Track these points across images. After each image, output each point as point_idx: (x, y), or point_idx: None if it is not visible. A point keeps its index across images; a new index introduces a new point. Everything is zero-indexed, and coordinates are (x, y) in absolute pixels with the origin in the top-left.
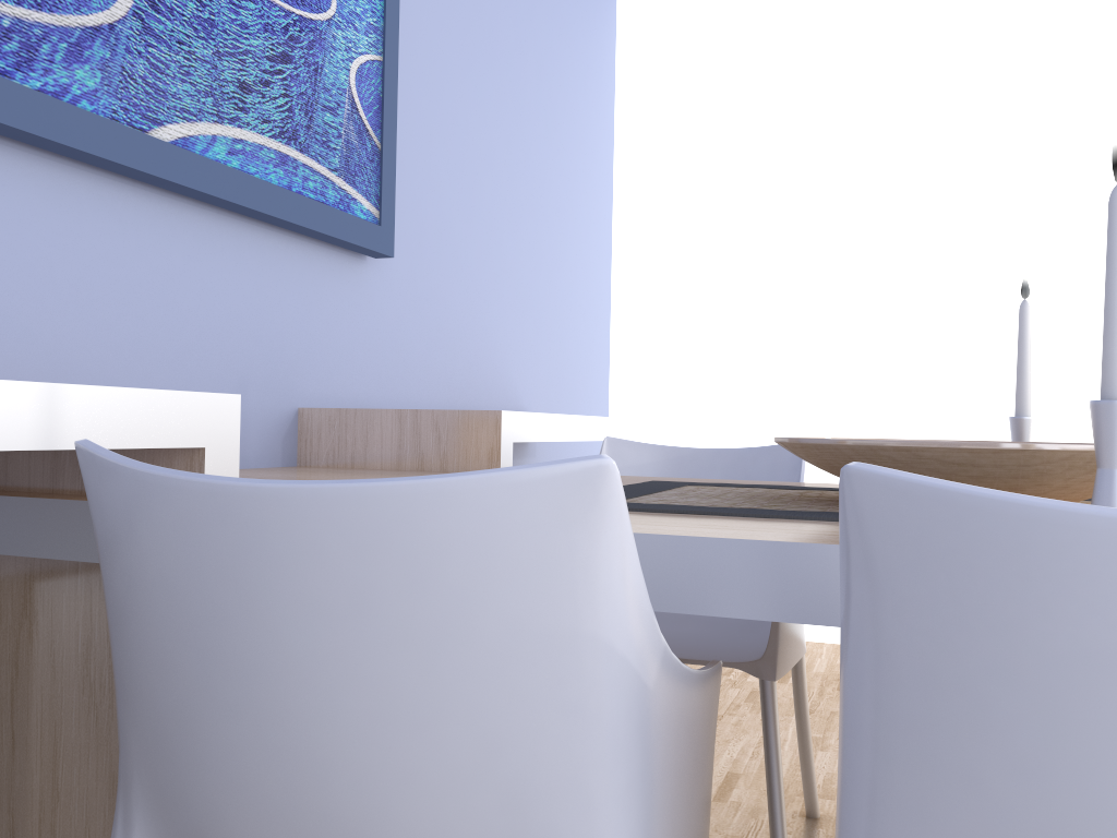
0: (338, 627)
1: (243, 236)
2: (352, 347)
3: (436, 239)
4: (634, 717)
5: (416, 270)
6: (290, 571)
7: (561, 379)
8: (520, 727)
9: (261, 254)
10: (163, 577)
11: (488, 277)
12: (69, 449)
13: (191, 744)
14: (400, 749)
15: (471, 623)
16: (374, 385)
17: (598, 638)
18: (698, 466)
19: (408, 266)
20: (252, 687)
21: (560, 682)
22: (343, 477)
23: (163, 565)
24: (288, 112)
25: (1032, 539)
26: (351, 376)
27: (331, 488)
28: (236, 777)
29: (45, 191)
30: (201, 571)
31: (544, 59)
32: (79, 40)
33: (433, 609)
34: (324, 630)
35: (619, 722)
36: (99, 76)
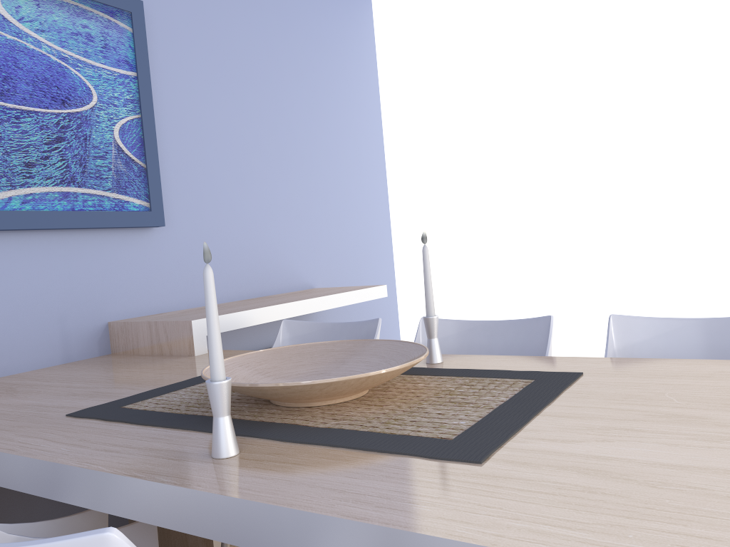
0: None
1: (52, 239)
2: (148, 279)
3: (213, 202)
4: None
5: (197, 224)
6: None
7: (343, 258)
8: None
9: (67, 245)
10: None
11: (263, 213)
12: None
13: None
14: None
15: None
16: (169, 297)
17: None
18: (335, 333)
19: (190, 223)
20: None
21: None
22: (88, 372)
23: None
24: (65, 169)
25: None
26: (149, 296)
27: None
28: None
29: None
30: None
31: (302, 66)
32: None
33: None
34: None
35: None
36: None
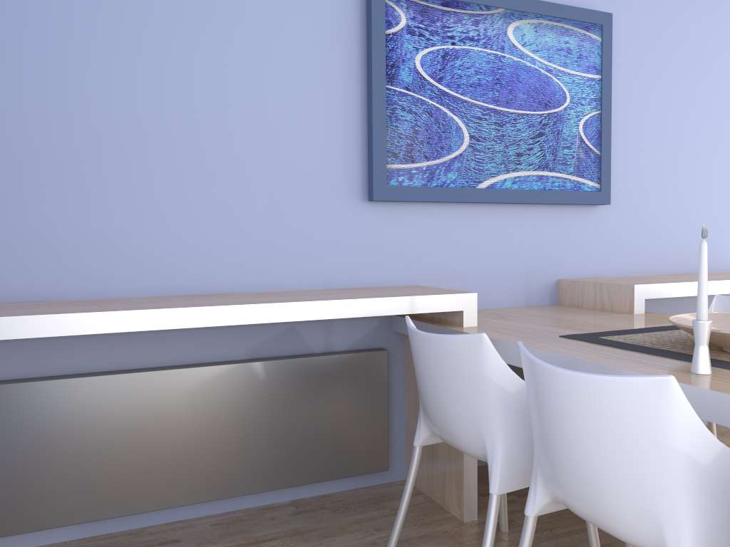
0: (436, 366)
1: (526, 211)
2: (590, 248)
3: (651, 184)
4: (502, 399)
5: (635, 203)
6: (428, 352)
7: None
8: (471, 395)
9: (535, 216)
10: (413, 351)
11: (697, 195)
12: (417, 313)
13: (421, 390)
14: (450, 396)
15: (459, 369)
16: (605, 264)
17: (486, 377)
18: None
19: (629, 203)
20: (426, 378)
21: (478, 386)
22: (550, 314)
23: (413, 348)
24: (542, 157)
25: (529, 363)
26: (590, 262)
27: (432, 335)
28: (427, 399)
29: (442, 215)
30: (417, 350)
31: None
32: (448, 164)
33: (451, 365)
34: (434, 367)
35: (496, 399)
36: (456, 174)
